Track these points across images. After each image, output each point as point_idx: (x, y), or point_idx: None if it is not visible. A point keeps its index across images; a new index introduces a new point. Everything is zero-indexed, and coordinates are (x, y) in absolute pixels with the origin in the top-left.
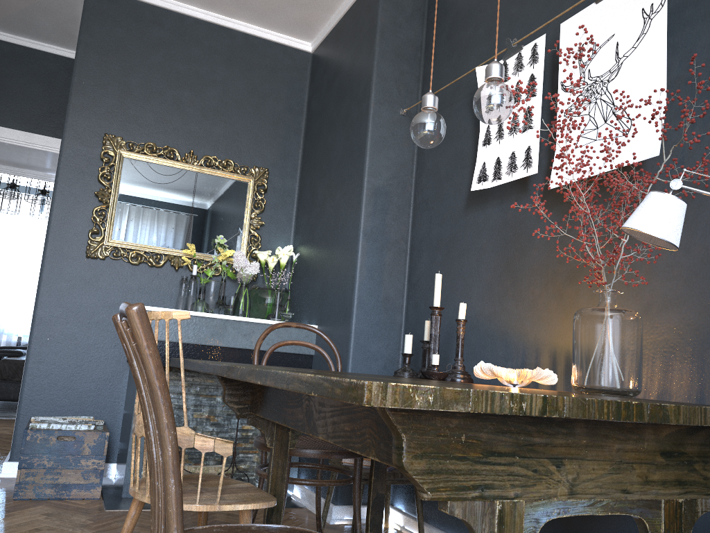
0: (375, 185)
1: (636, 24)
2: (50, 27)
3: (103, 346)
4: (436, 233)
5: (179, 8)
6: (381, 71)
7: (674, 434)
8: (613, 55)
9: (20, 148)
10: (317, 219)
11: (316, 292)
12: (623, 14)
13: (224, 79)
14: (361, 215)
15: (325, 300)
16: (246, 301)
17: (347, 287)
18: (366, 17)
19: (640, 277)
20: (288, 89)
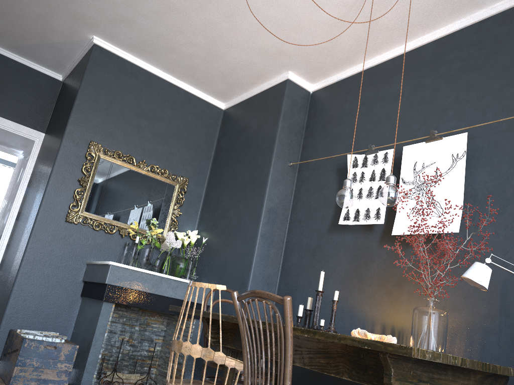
0: (270, 206)
1: (448, 161)
2: (50, 58)
3: (66, 283)
4: (305, 241)
5: (149, 68)
6: (280, 138)
7: (480, 377)
8: (434, 173)
9: (4, 131)
10: (220, 217)
11: (216, 265)
12: (441, 153)
13: (169, 117)
14: (260, 223)
15: (224, 271)
16: (169, 265)
17: (244, 266)
18: (273, 103)
19: (446, 293)
20: (206, 129)
